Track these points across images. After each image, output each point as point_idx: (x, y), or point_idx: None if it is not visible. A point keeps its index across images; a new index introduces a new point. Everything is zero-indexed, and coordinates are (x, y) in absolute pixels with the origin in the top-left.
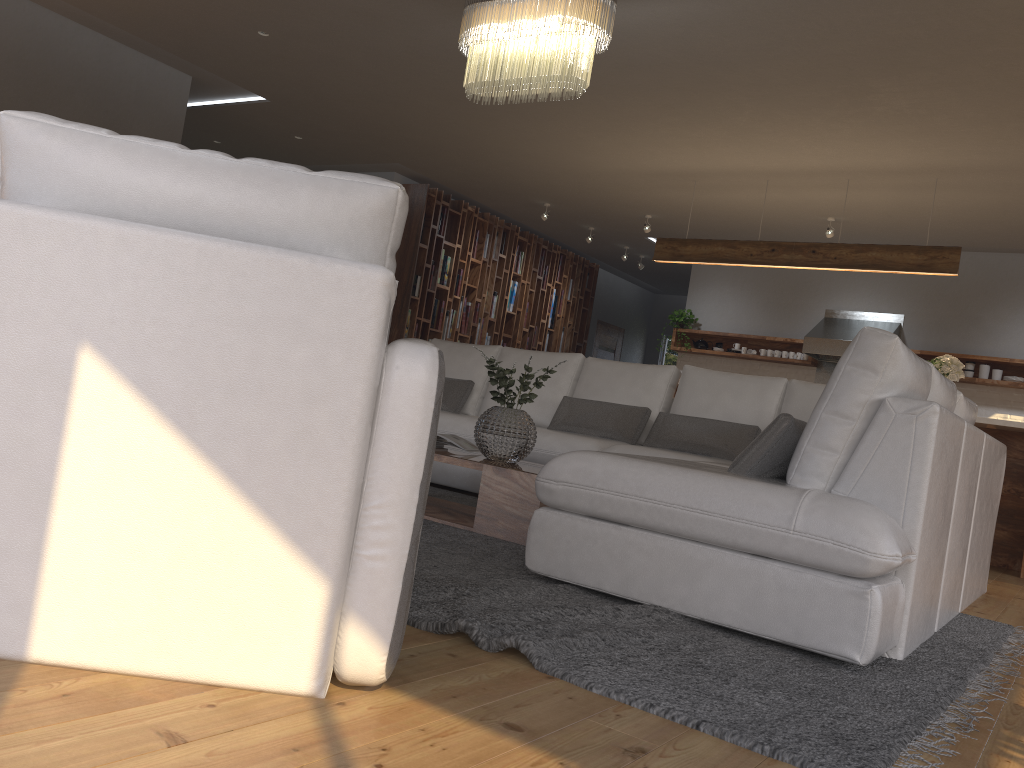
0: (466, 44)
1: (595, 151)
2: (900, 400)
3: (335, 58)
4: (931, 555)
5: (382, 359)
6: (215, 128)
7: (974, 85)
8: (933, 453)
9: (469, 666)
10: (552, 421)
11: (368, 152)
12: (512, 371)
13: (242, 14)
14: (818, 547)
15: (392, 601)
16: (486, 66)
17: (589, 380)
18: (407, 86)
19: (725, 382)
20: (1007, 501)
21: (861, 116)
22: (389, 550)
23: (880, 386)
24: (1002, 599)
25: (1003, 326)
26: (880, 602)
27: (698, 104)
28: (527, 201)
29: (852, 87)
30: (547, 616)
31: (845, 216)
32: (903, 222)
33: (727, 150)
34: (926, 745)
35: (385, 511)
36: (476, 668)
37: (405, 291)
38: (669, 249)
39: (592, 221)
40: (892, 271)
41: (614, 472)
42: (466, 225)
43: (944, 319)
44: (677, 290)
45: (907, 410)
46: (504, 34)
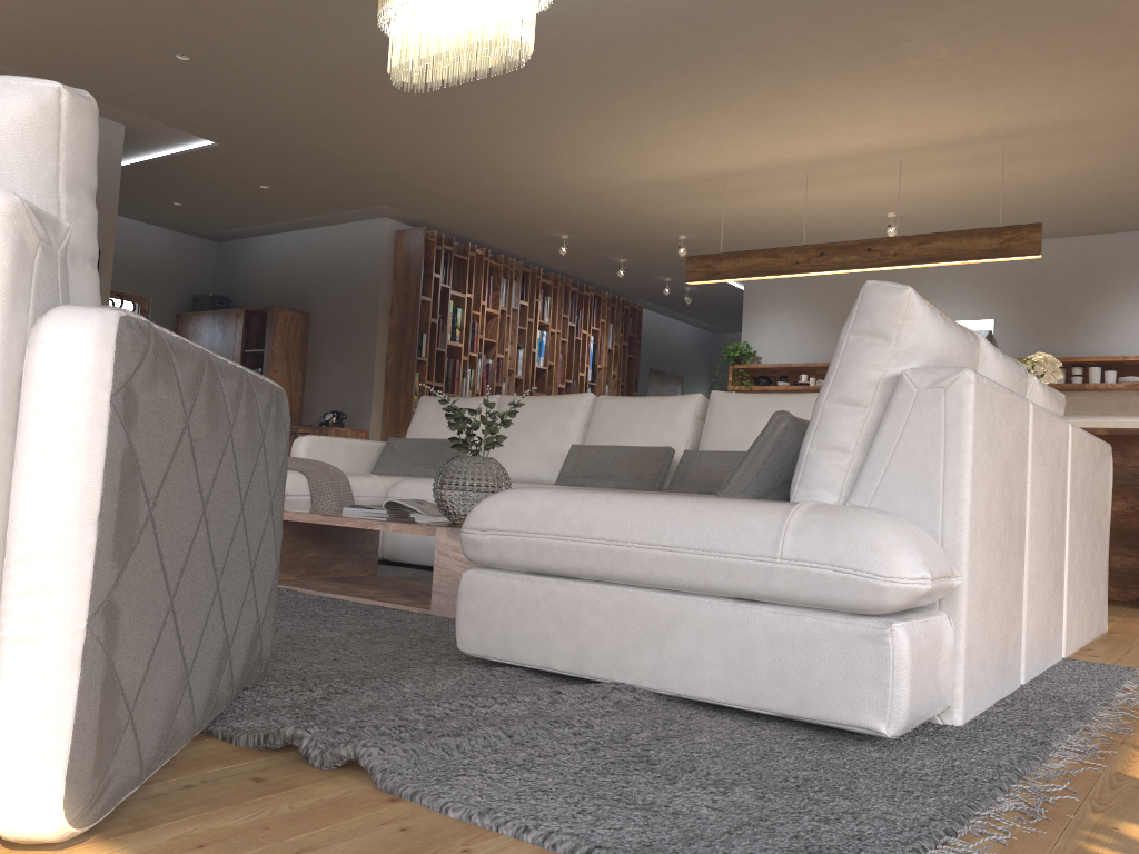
0: (385, 20)
1: (600, 161)
2: (922, 371)
3: (273, 78)
4: (993, 579)
5: (23, 333)
6: (170, 186)
7: (1023, 14)
8: (973, 437)
9: (271, 794)
10: (559, 476)
11: (347, 195)
12: (476, 411)
13: (151, 34)
14: (815, 578)
15: (62, 706)
16: (410, 43)
17: (601, 422)
18: (365, 104)
19: (760, 406)
20: (1132, 521)
21: (897, 75)
22: (49, 626)
23: (895, 357)
24: (1128, 638)
25: (1111, 320)
26: (906, 646)
27: (703, 84)
28: (541, 235)
29: (878, 37)
30: (447, 711)
31: (907, 209)
32: (976, 208)
33: (751, 140)
34: (958, 851)
35: (38, 566)
36: (281, 796)
37: (410, 352)
38: (702, 268)
39: (621, 251)
40: (963, 261)
41: (553, 509)
42: (476, 271)
43: (1041, 319)
44: (738, 326)
45: (932, 383)
46: (425, 0)
